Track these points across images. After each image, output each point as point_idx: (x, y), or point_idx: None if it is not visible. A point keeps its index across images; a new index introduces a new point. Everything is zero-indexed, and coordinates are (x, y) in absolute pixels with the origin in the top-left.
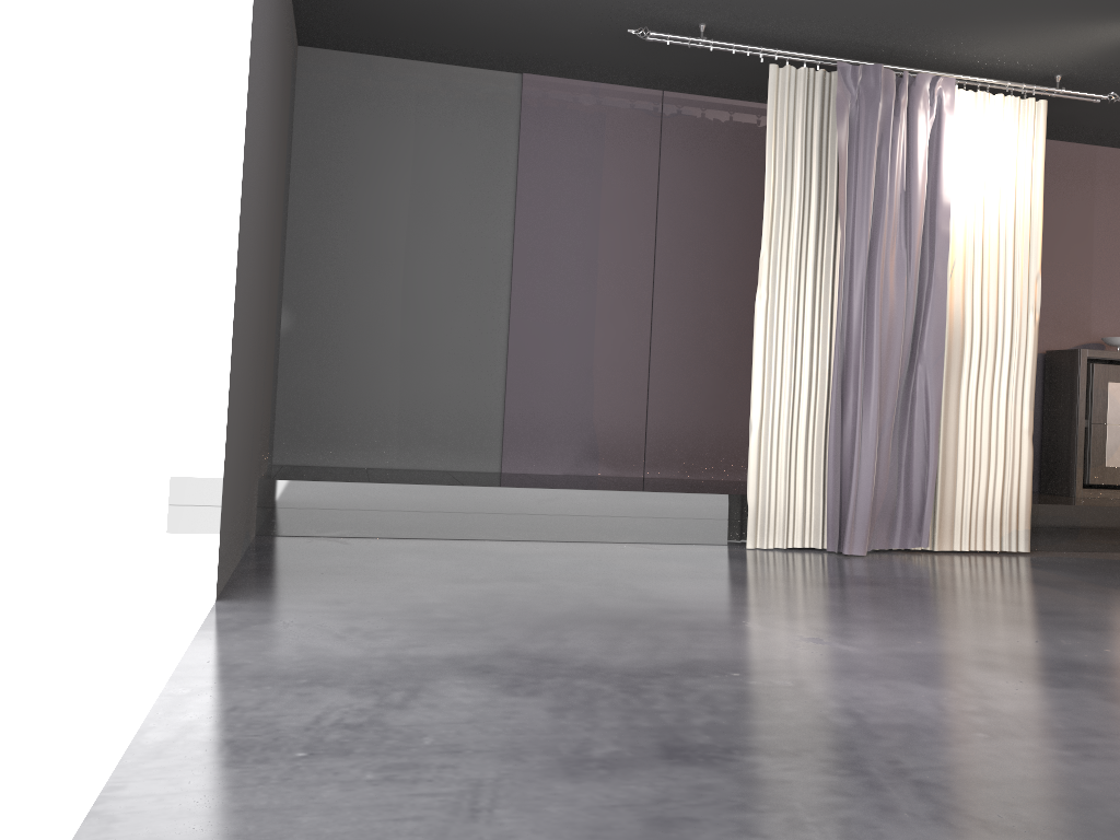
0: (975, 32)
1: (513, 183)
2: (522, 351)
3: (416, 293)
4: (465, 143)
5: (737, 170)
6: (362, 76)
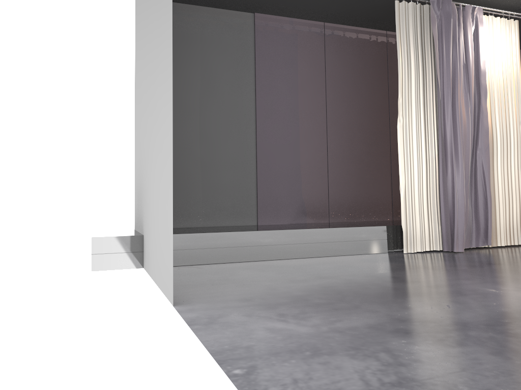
0: None
1: (253, 70)
2: (264, 159)
3: (206, 130)
4: (227, 50)
5: (362, 62)
6: None
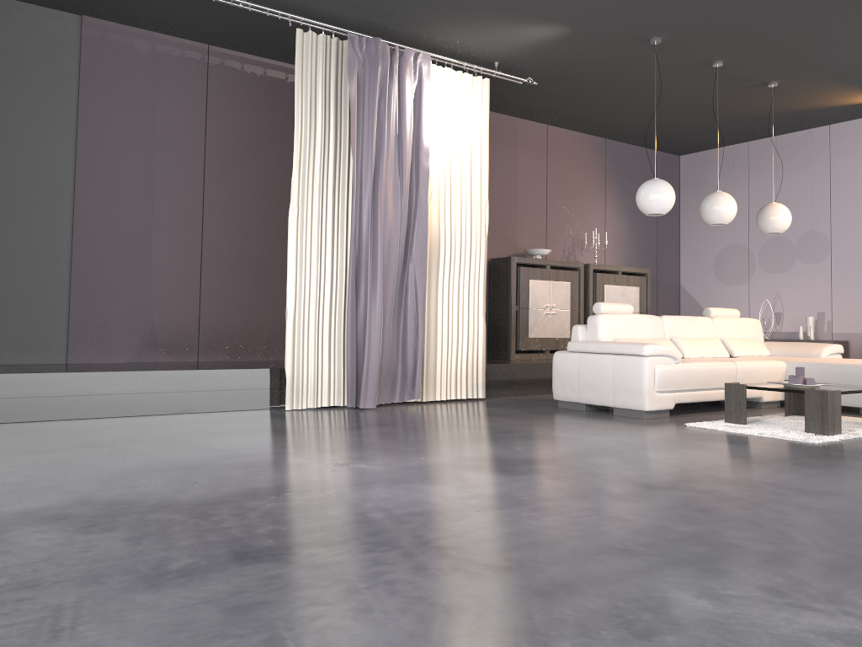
0: (444, 21)
1: (75, 110)
2: (85, 257)
3: None
4: (26, 71)
5: (271, 114)
6: None
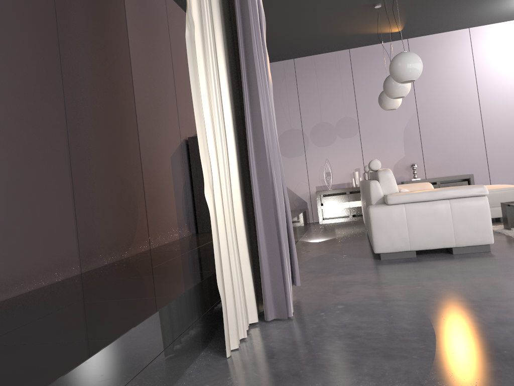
0: None
1: None
2: None
3: None
4: None
5: None
6: None
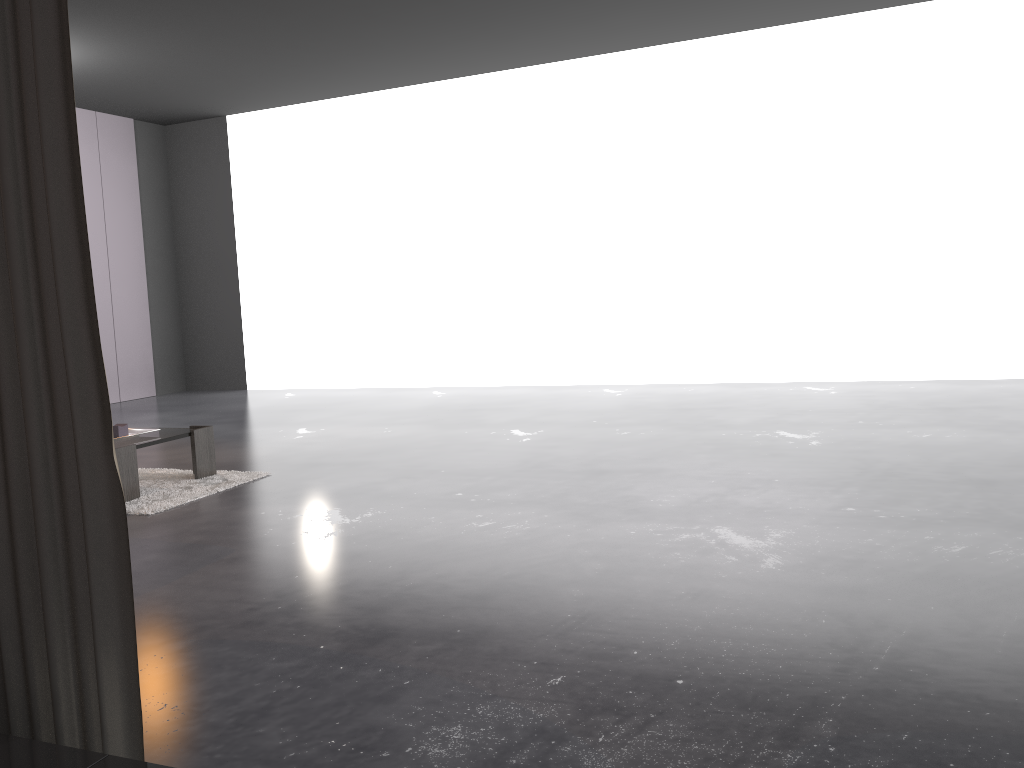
0: None
1: None
2: None
3: None
4: None
5: None
6: None
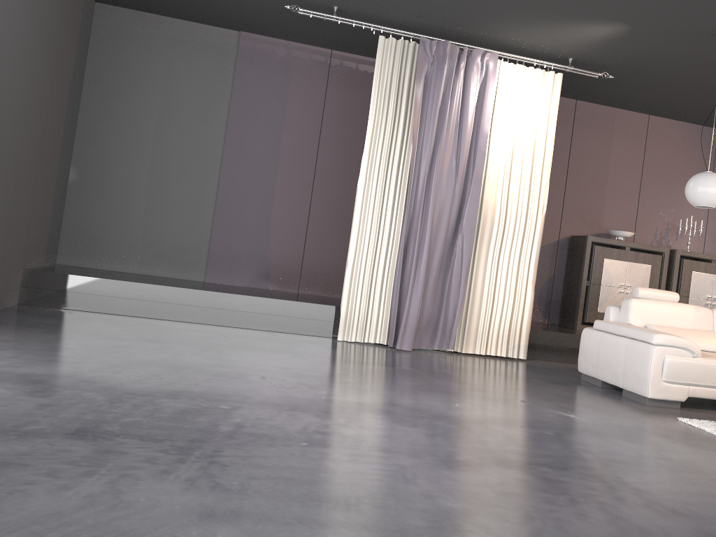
0: (505, 24)
1: (229, 100)
2: (225, 206)
3: (159, 164)
4: (199, 72)
5: None
6: (136, 24)
